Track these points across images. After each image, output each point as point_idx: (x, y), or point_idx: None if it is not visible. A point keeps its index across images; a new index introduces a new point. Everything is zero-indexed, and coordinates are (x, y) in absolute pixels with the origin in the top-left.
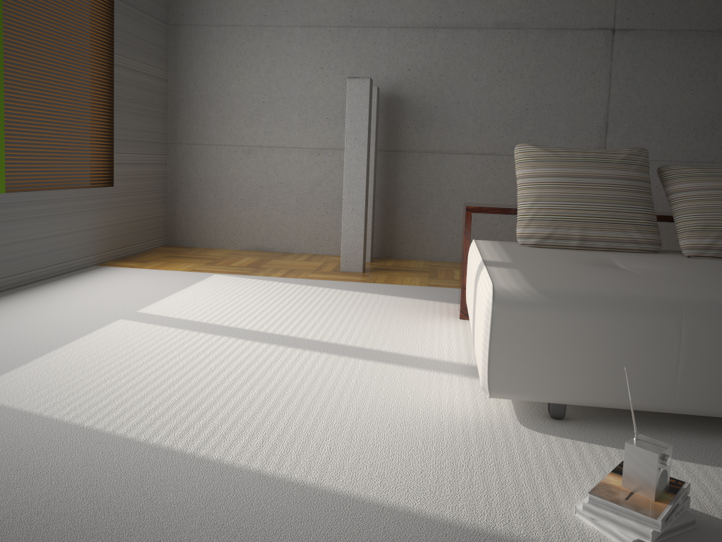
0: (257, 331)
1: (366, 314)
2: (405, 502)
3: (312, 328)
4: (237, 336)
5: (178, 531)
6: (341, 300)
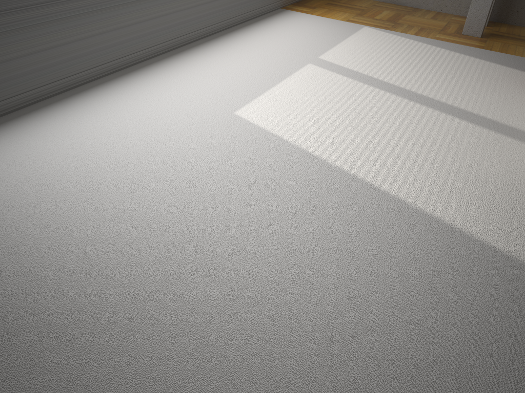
0: (404, 88)
1: (486, 84)
2: (523, 257)
3: (445, 92)
4: (390, 92)
5: (379, 241)
6: (465, 66)
